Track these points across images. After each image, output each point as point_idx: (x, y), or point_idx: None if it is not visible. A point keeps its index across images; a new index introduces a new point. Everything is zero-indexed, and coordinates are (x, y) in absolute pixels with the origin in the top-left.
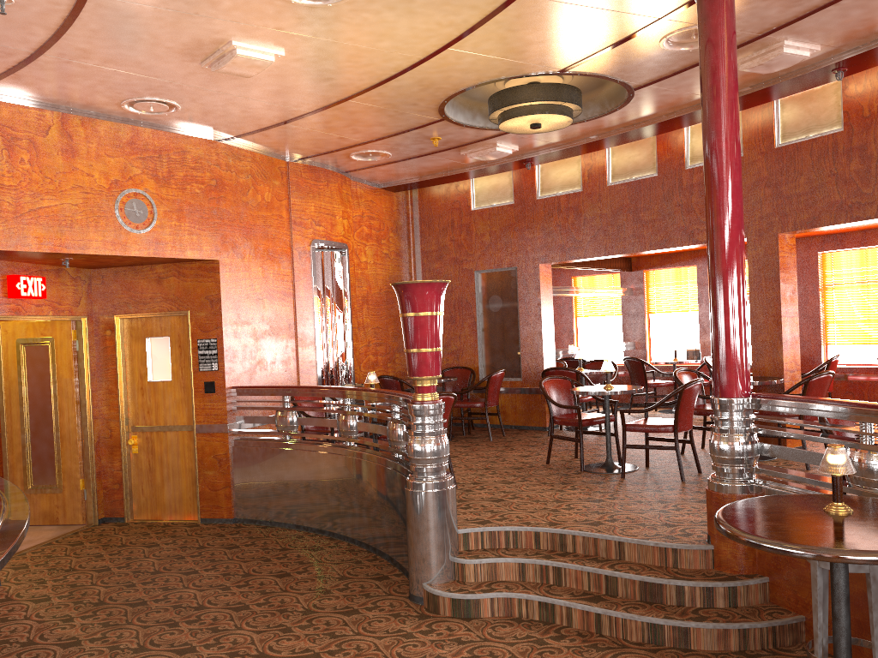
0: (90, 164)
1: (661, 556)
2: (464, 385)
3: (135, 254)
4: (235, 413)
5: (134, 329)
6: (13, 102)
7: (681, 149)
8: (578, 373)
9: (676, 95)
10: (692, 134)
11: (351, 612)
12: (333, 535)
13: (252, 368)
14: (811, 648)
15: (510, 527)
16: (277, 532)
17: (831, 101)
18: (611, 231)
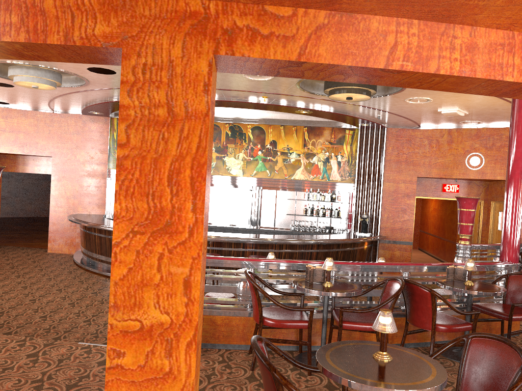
0: (457, 145)
1: None
2: None
3: (472, 178)
4: None
5: (497, 207)
6: (432, 128)
7: None
8: None
9: None
10: None
11: None
12: None
13: None
14: None
15: None
16: None
17: None
18: None
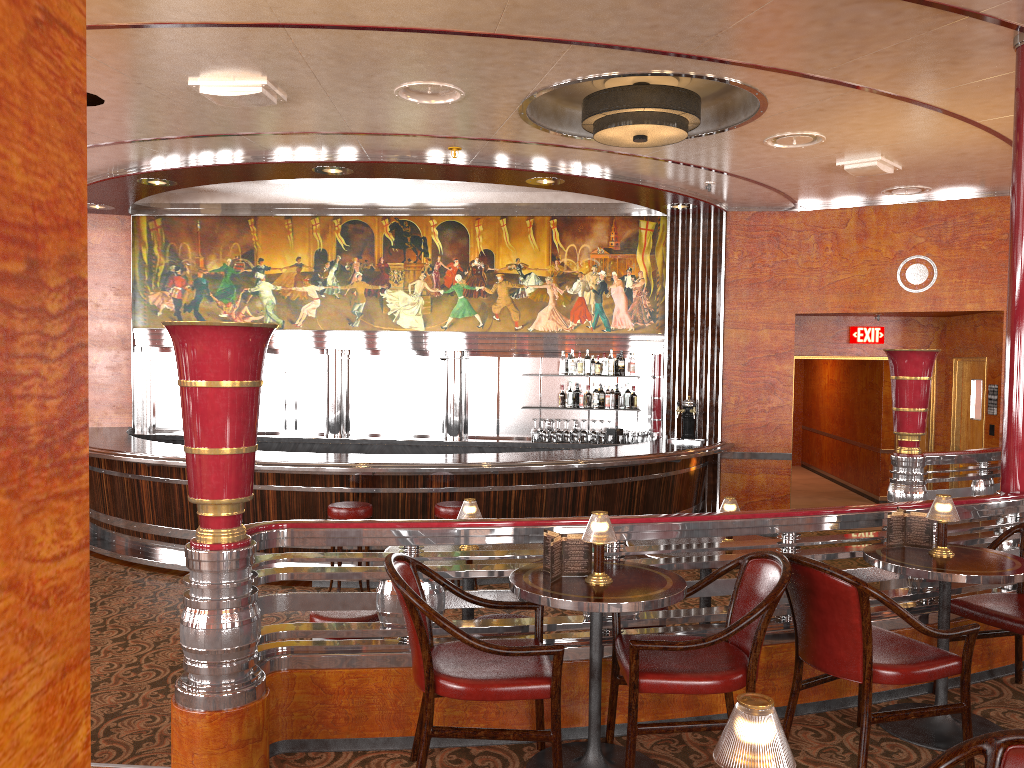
0: (878, 242)
1: None
2: None
3: (912, 310)
4: None
5: (966, 371)
6: (823, 208)
7: None
8: None
9: None
10: None
11: None
12: None
13: None
14: None
15: None
16: None
17: None
18: None
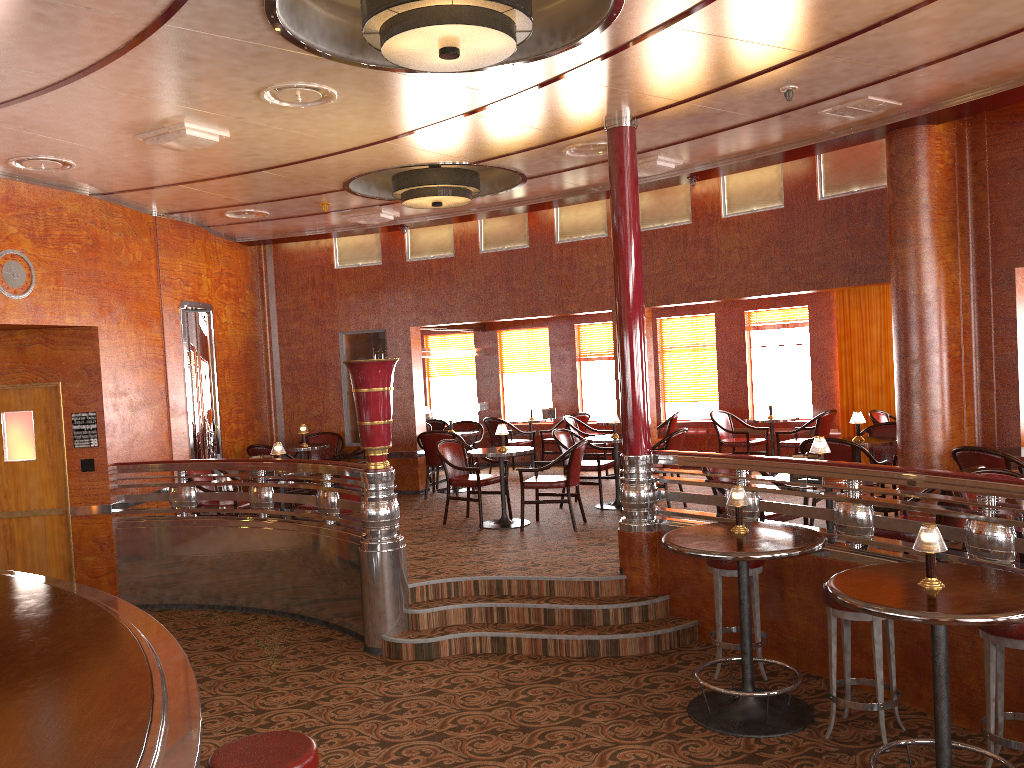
0: None
1: (585, 588)
2: (331, 452)
3: (15, 322)
4: (117, 492)
5: None
6: None
7: (551, 225)
8: (455, 436)
9: (560, 184)
10: (561, 212)
11: (318, 668)
12: (248, 610)
13: (130, 443)
14: (703, 643)
15: (452, 578)
16: (179, 614)
17: (681, 197)
18: (484, 298)
